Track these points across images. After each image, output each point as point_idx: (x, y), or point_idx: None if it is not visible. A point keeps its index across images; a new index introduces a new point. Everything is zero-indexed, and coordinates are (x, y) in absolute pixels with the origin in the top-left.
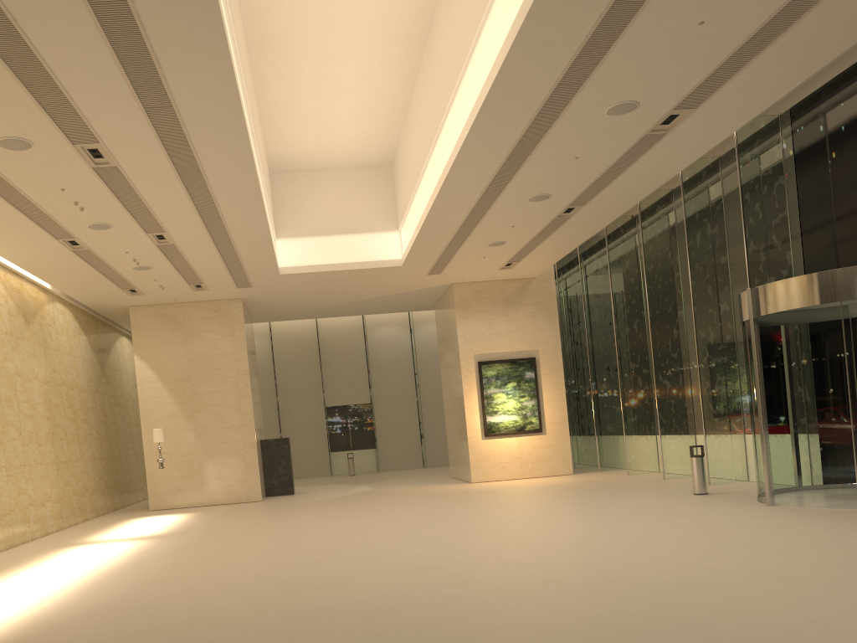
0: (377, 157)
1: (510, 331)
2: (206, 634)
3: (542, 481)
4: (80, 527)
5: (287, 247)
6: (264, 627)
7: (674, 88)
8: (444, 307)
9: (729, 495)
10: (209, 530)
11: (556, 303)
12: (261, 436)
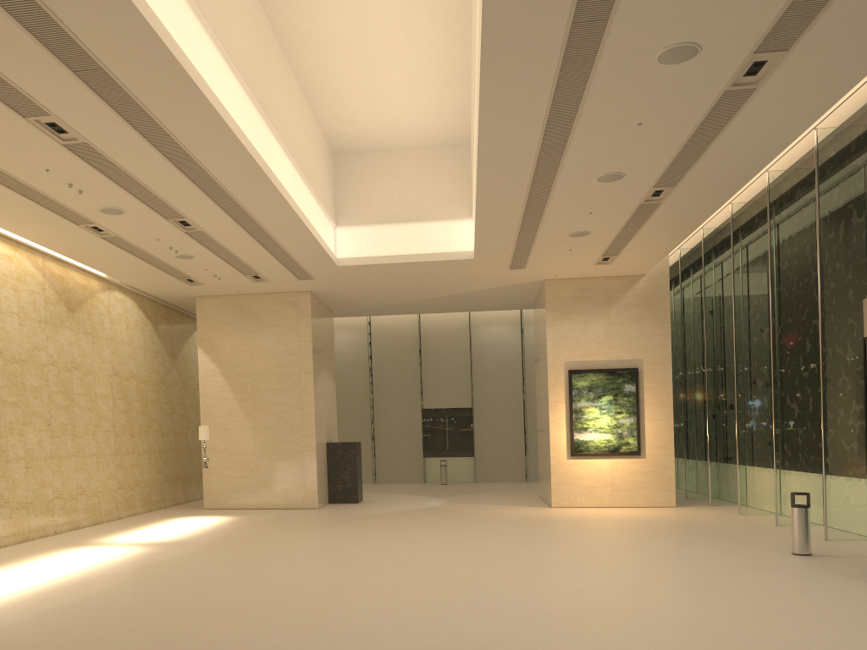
0: (450, 135)
1: (610, 336)
2: None
3: (630, 514)
4: (117, 523)
5: (347, 236)
6: None
7: (746, 21)
8: (539, 306)
9: (837, 560)
10: (220, 541)
11: (668, 305)
12: (330, 438)
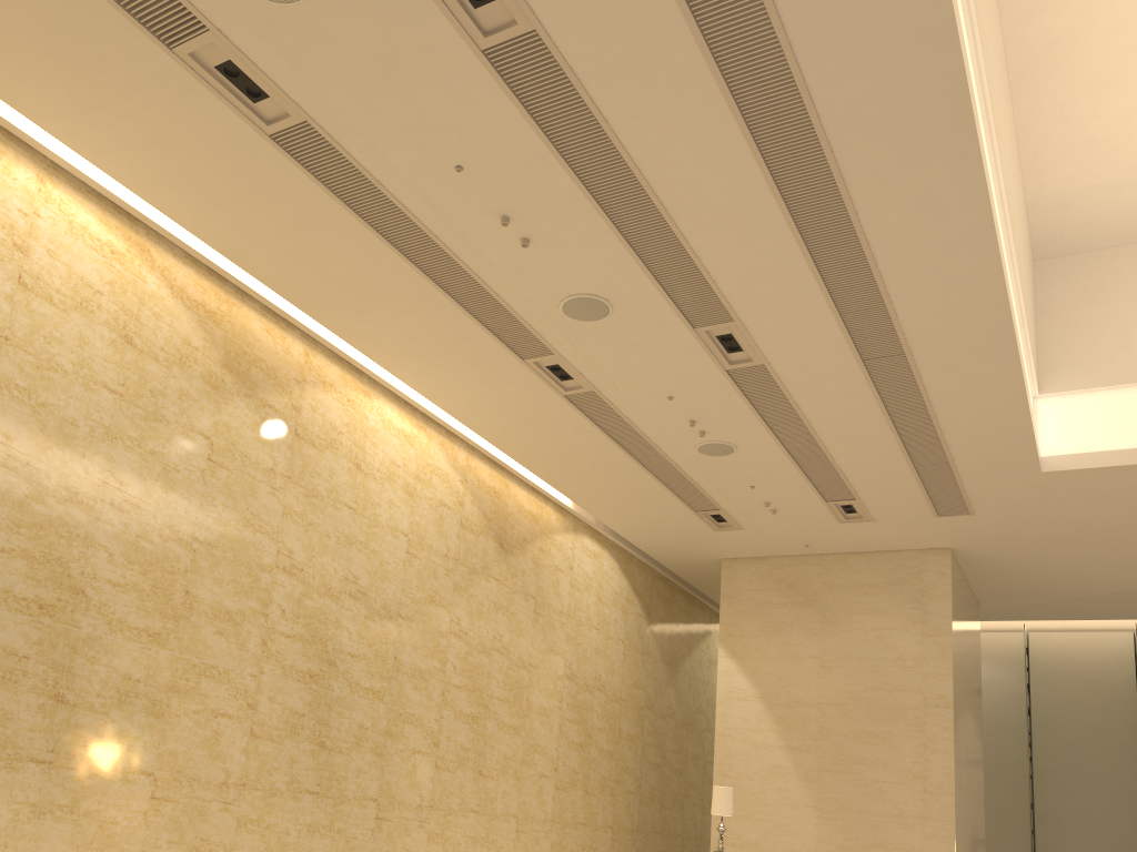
0: None
1: None
2: None
3: None
4: None
5: (1066, 412)
6: None
7: None
8: None
9: None
10: None
11: None
12: (975, 851)
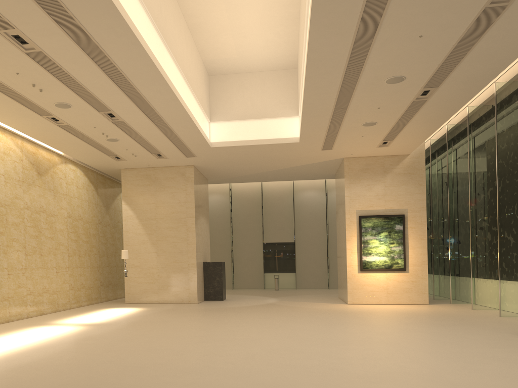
0: (284, 62)
1: (386, 194)
2: None
3: (400, 308)
4: (69, 311)
5: (217, 128)
6: None
7: None
8: (339, 176)
9: None
10: (133, 323)
11: (424, 174)
12: (205, 259)
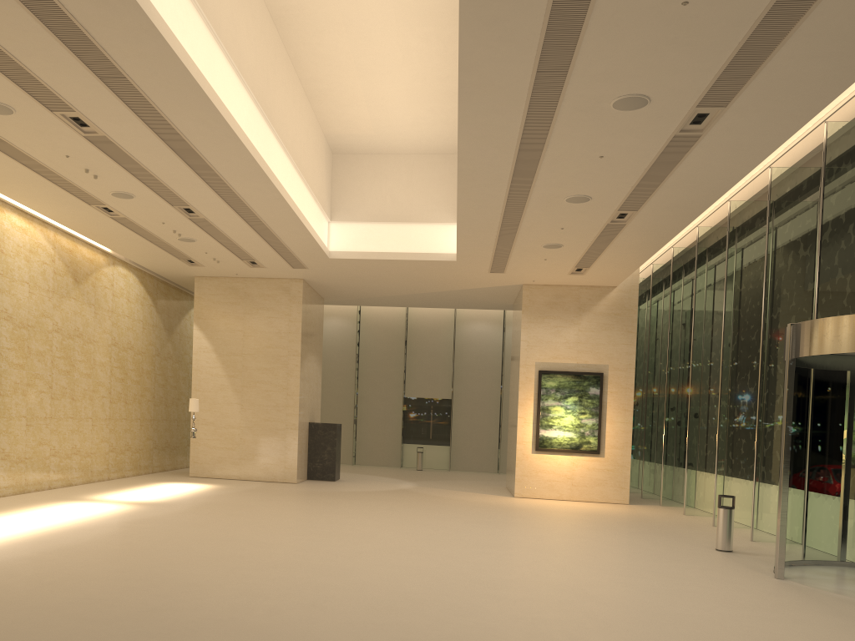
0: (441, 144)
1: (580, 341)
2: (11, 615)
3: (585, 507)
4: (107, 483)
5: (340, 231)
6: (68, 619)
7: (687, 81)
8: (517, 309)
9: (753, 557)
10: (202, 505)
11: (636, 317)
12: (313, 419)
